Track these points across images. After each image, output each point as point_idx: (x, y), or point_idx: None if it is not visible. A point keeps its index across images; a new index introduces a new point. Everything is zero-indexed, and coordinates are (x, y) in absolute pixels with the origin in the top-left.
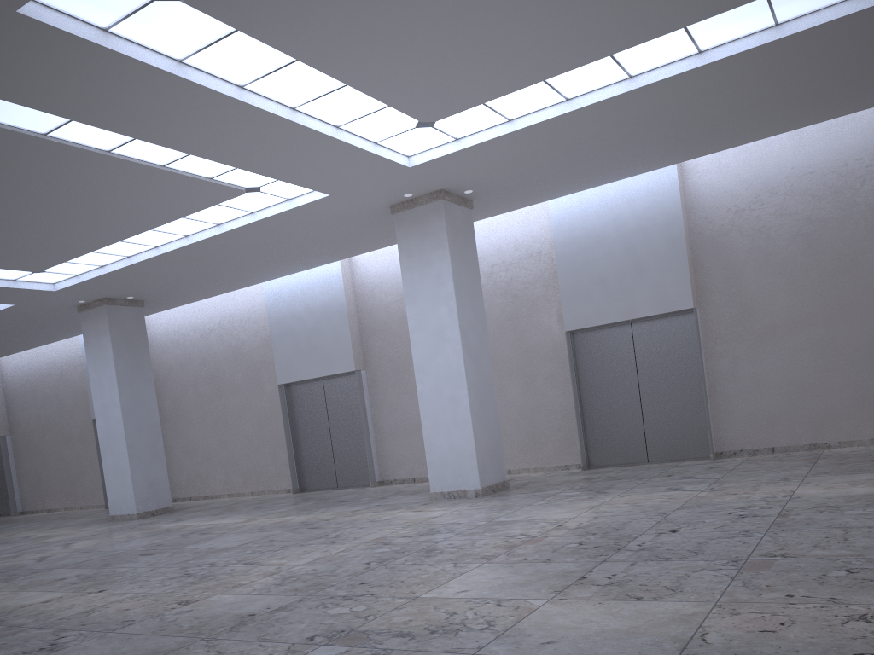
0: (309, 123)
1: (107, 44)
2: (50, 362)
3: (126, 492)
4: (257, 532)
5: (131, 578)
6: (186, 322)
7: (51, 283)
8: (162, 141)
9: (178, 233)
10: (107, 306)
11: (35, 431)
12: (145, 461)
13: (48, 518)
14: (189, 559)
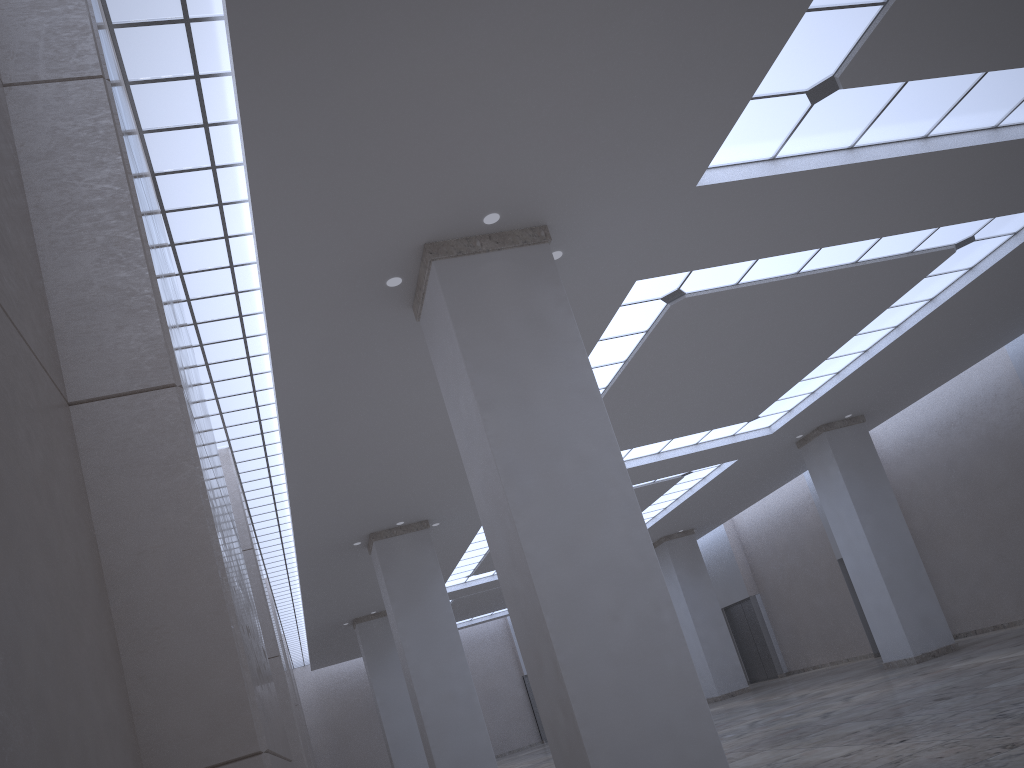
0: (1020, 133)
1: (778, 171)
2: (780, 508)
3: (896, 634)
4: None
5: (932, 725)
6: (917, 424)
7: (766, 427)
8: (849, 237)
9: (886, 327)
10: (826, 433)
11: (781, 585)
12: (909, 595)
13: (816, 675)
14: (999, 699)
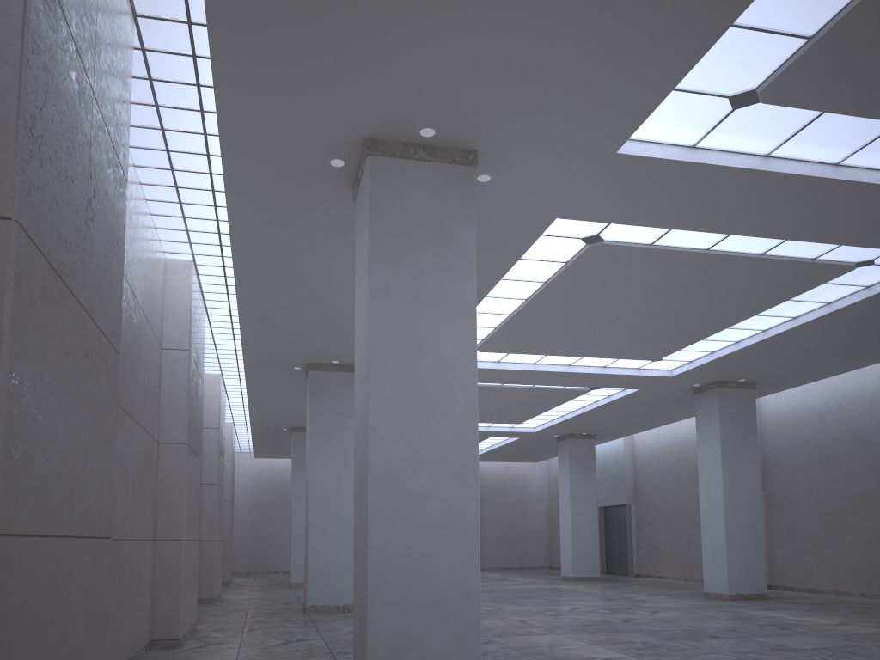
0: None
1: (693, 159)
2: (672, 439)
3: (720, 571)
4: (839, 639)
5: (685, 656)
6: (802, 403)
7: (668, 369)
8: (755, 232)
9: (785, 315)
10: (719, 389)
11: (654, 502)
12: (742, 543)
13: (654, 584)
14: (750, 652)
